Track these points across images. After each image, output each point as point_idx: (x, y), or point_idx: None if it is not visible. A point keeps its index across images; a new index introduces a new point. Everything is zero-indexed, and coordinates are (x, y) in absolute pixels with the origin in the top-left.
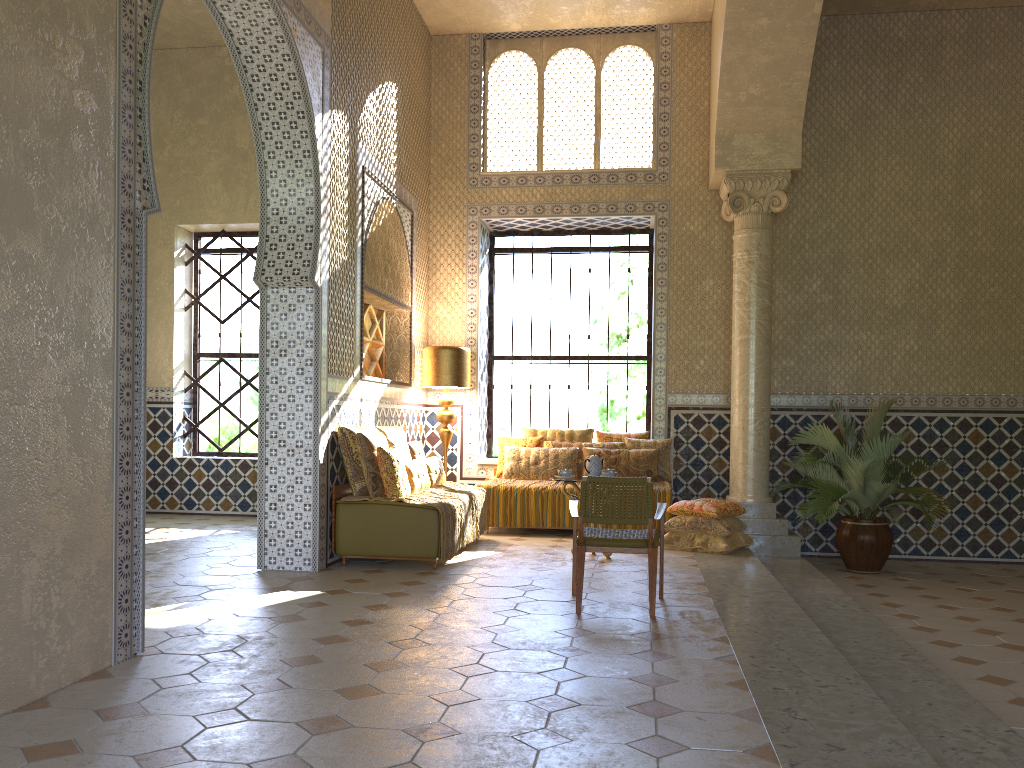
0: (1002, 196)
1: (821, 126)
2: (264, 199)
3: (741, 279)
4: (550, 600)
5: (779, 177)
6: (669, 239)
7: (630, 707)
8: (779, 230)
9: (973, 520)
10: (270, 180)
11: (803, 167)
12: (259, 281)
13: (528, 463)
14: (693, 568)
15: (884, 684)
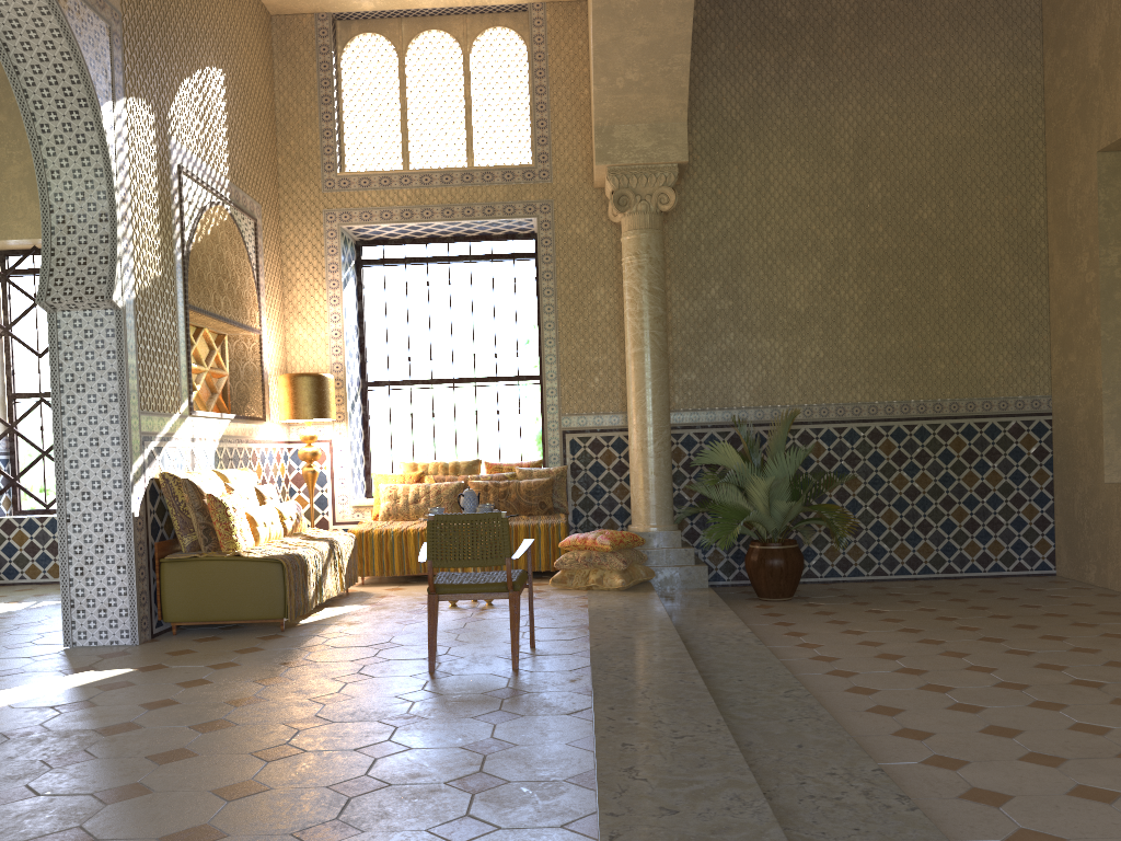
0: (901, 189)
1: (711, 116)
2: (46, 205)
3: (631, 286)
4: (404, 659)
5: (666, 172)
6: (554, 244)
7: (449, 783)
8: (672, 231)
9: (889, 536)
10: (52, 182)
11: (694, 161)
12: (44, 303)
13: (407, 502)
14: (581, 609)
15: (757, 727)
